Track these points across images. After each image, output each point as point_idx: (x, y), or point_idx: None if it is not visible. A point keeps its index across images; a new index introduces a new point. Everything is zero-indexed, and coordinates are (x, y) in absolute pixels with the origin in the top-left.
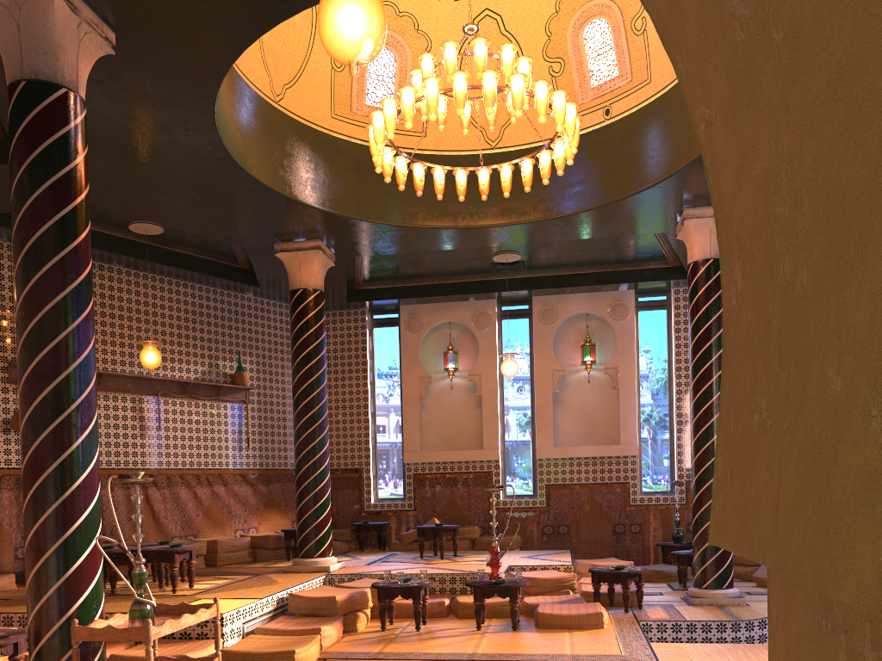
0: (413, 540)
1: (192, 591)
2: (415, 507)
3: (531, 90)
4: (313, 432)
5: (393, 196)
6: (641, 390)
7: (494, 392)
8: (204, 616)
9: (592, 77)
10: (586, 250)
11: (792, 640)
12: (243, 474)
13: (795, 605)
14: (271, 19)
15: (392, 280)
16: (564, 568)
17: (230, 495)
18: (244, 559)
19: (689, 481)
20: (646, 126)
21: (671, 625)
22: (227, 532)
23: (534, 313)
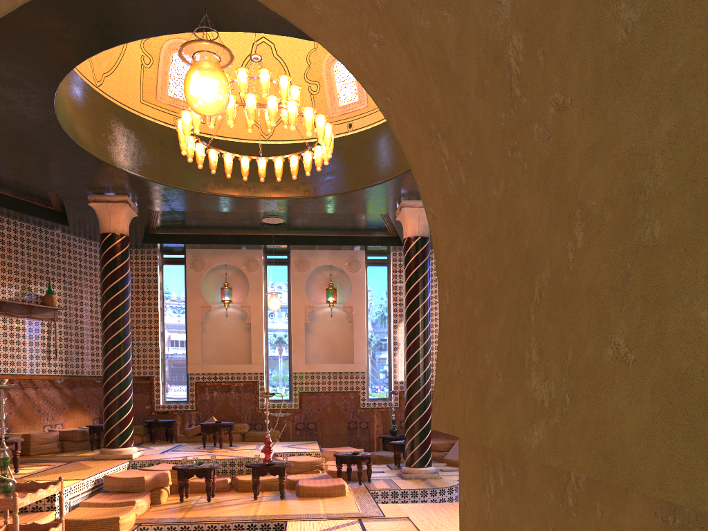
0: (196, 434)
1: (18, 475)
2: (197, 408)
3: (300, 110)
4: (119, 348)
5: (188, 168)
6: (369, 324)
7: (261, 321)
8: (53, 491)
9: (339, 99)
10: (331, 220)
11: (470, 475)
12: (51, 380)
13: (471, 458)
14: (114, 41)
15: (181, 229)
16: (315, 454)
17: (40, 397)
18: (53, 449)
19: (402, 391)
20: (377, 140)
21: (391, 492)
22: (37, 427)
23: (292, 262)
